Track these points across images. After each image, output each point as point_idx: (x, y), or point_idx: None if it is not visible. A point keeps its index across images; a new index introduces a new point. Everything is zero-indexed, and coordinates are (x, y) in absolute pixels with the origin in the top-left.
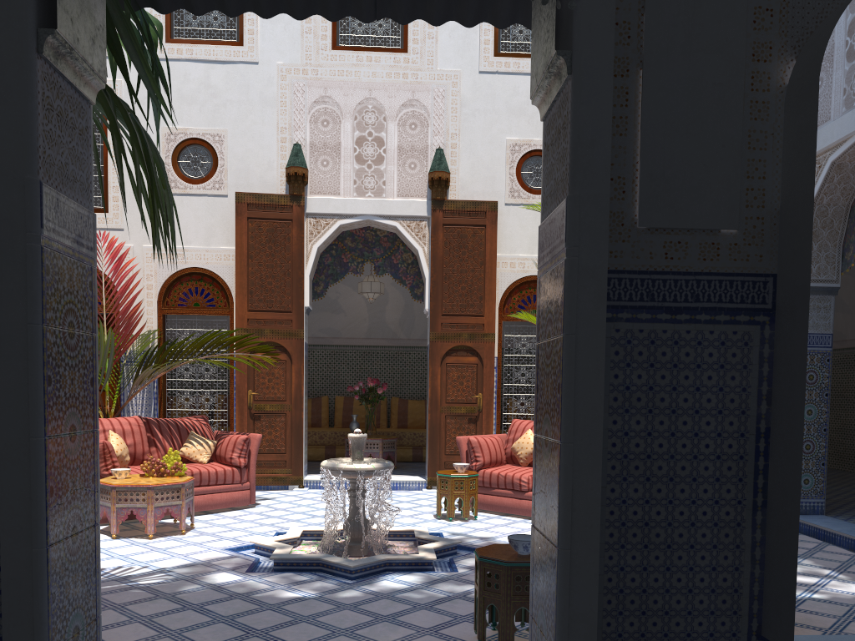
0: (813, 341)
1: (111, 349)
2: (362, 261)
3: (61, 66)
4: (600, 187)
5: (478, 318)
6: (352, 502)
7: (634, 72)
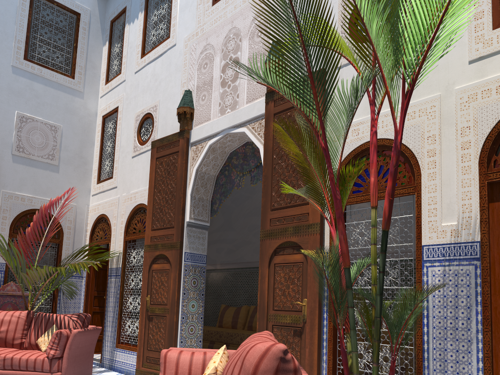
0: None
1: (23, 262)
2: (243, 175)
3: None
4: None
5: (303, 207)
6: None
7: None
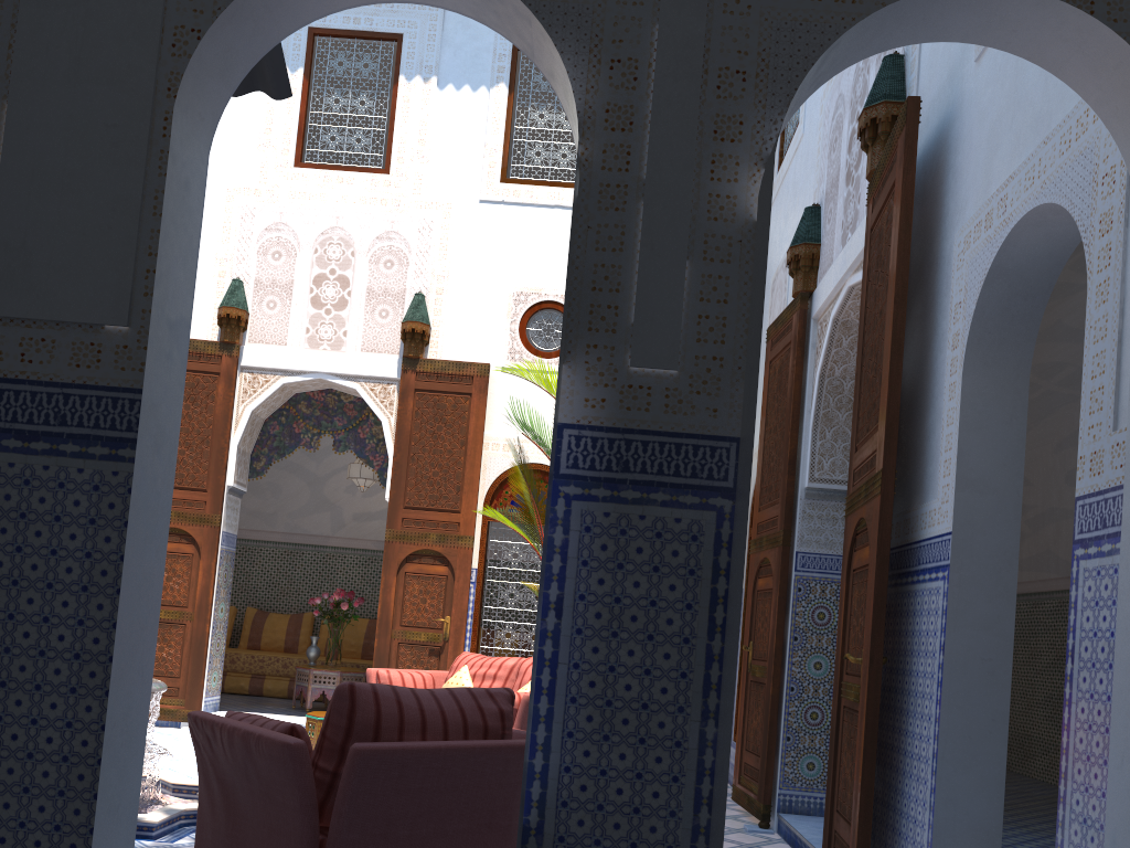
0: (826, 565)
1: None
2: (319, 433)
3: None
4: None
5: (453, 514)
6: None
7: None
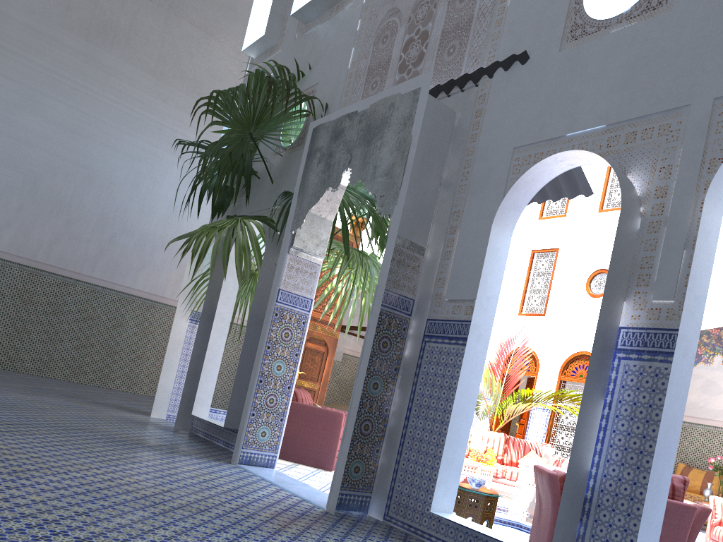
0: None
1: (498, 391)
2: (713, 354)
3: (299, 255)
4: (384, 282)
5: None
6: (534, 491)
7: (457, 231)
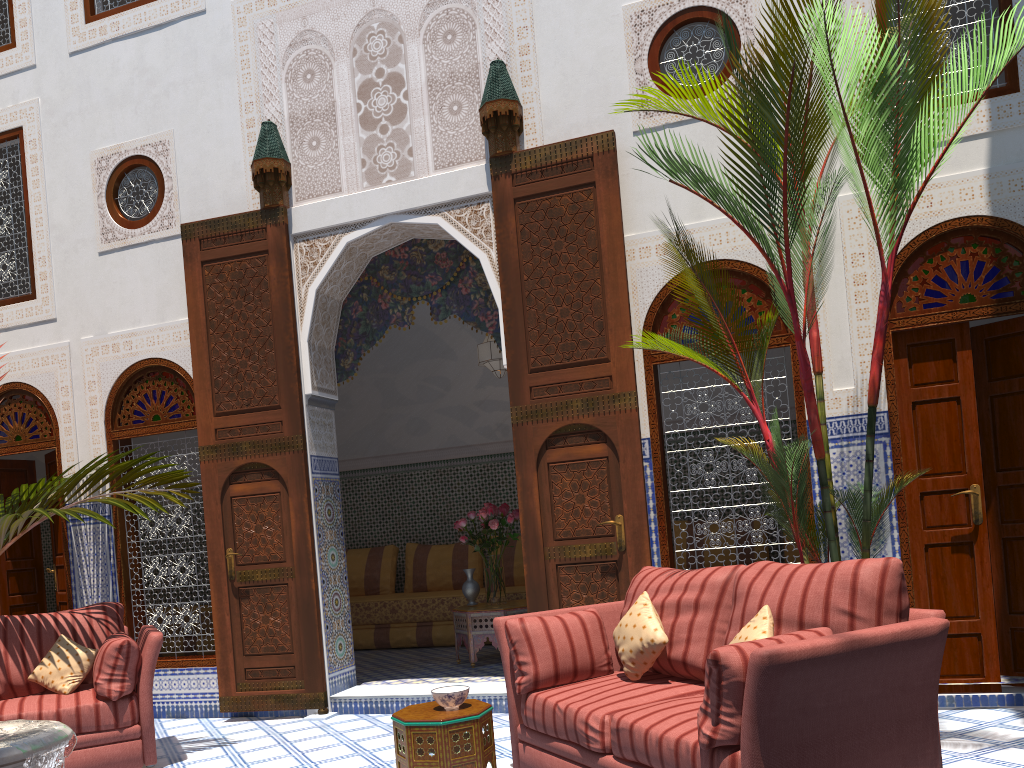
0: None
1: None
2: (411, 302)
3: None
4: None
5: (600, 366)
6: None
7: None
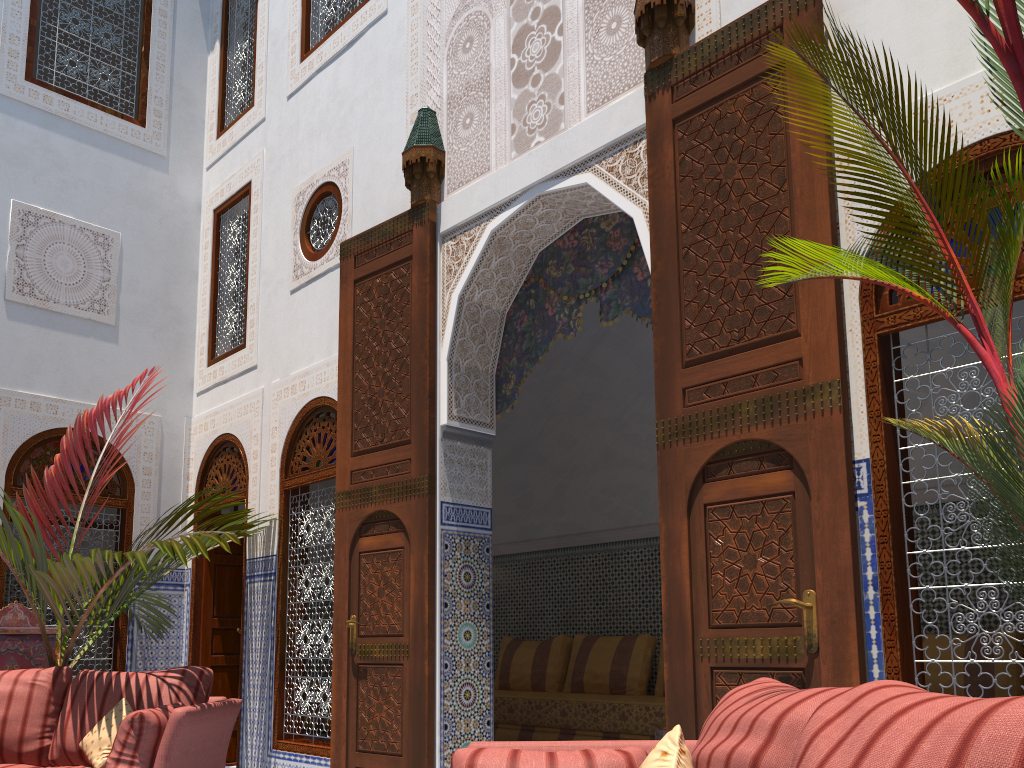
0: None
1: (40, 547)
2: (578, 302)
3: None
4: None
5: (784, 345)
6: None
7: None
